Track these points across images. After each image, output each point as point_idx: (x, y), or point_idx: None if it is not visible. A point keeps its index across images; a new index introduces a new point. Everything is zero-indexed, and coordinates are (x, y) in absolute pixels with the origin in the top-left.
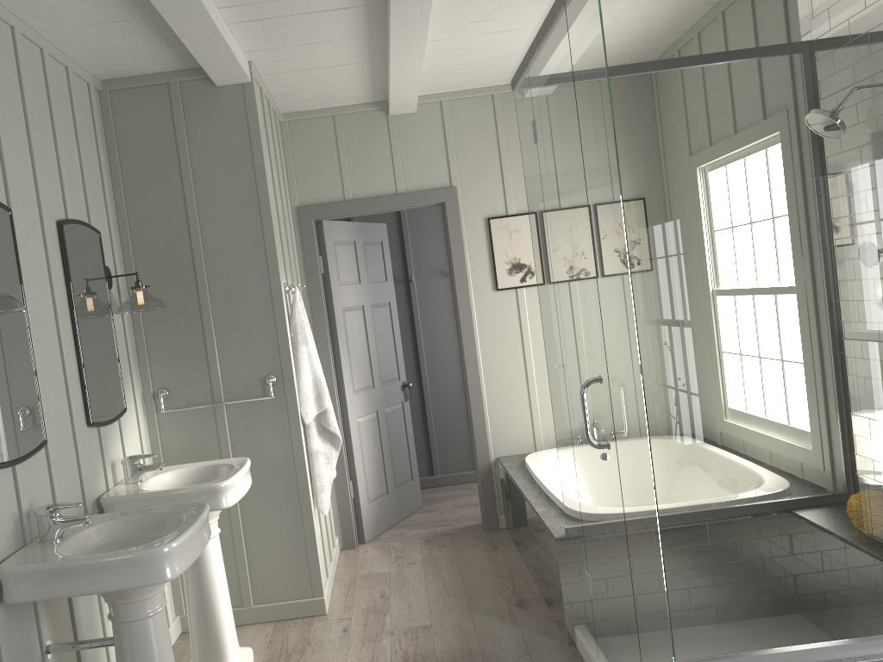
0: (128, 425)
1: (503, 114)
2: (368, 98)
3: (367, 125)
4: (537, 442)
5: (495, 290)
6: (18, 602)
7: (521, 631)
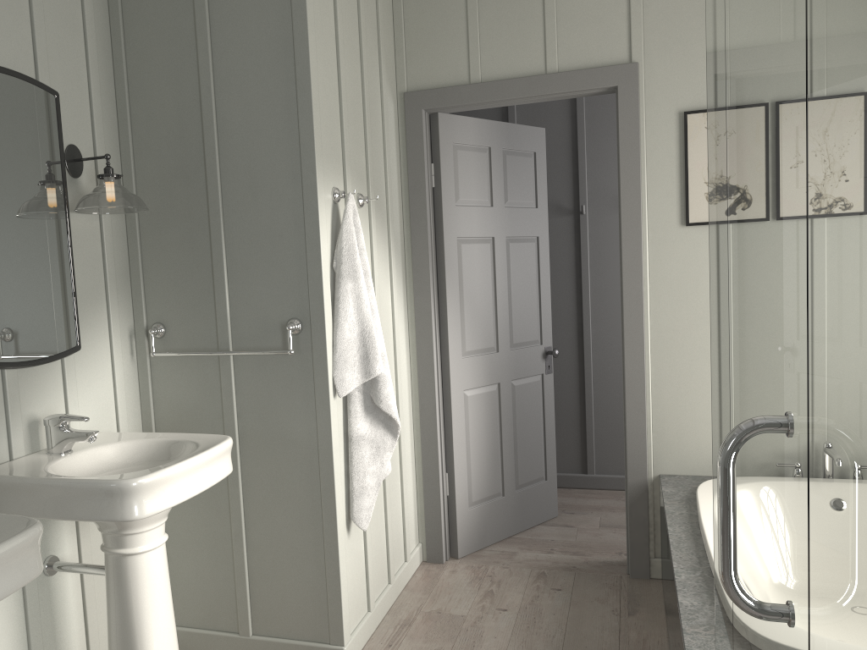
0: (86, 369)
1: None
2: None
3: None
4: None
5: (684, 225)
6: None
7: None
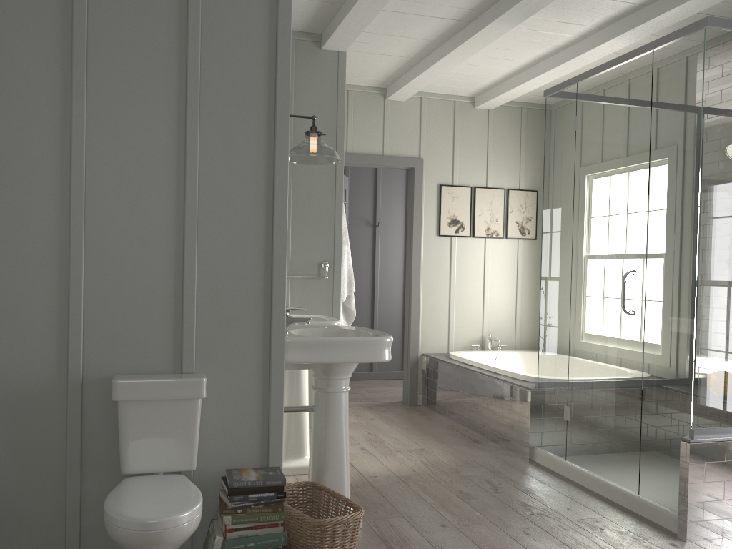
0: None
1: (459, 115)
2: (377, 84)
3: (370, 102)
4: (450, 346)
5: (437, 236)
6: (292, 363)
7: (490, 453)
